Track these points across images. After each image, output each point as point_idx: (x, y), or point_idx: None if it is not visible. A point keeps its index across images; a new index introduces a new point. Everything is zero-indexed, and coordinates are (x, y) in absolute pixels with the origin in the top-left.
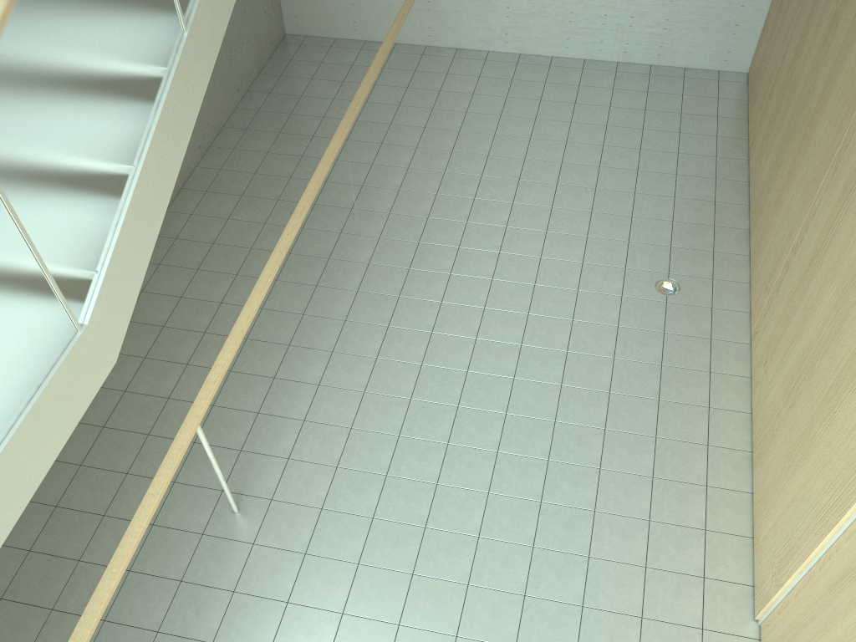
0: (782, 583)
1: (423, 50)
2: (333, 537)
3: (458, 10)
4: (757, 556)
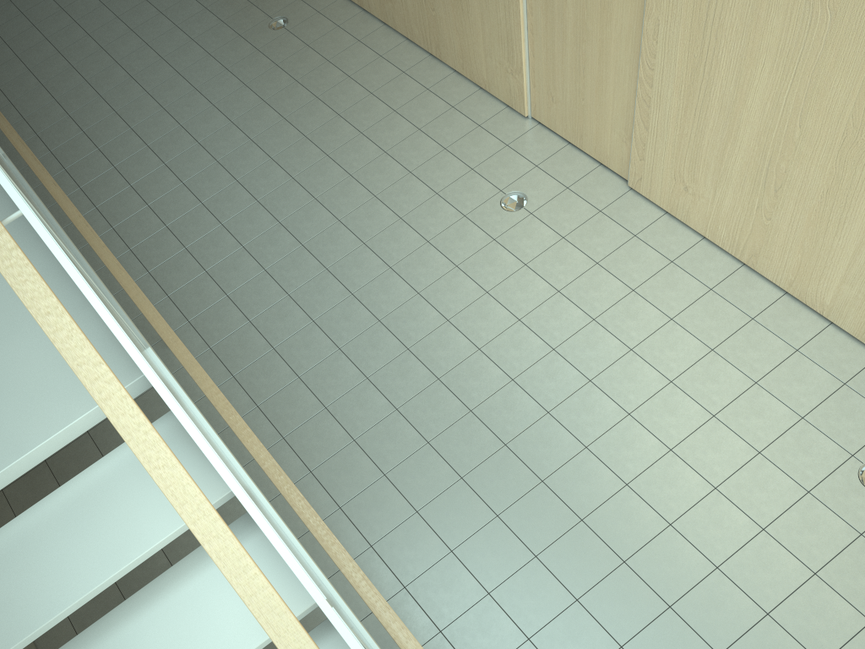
0: (521, 63)
1: None
2: (255, 299)
3: None
4: (493, 88)
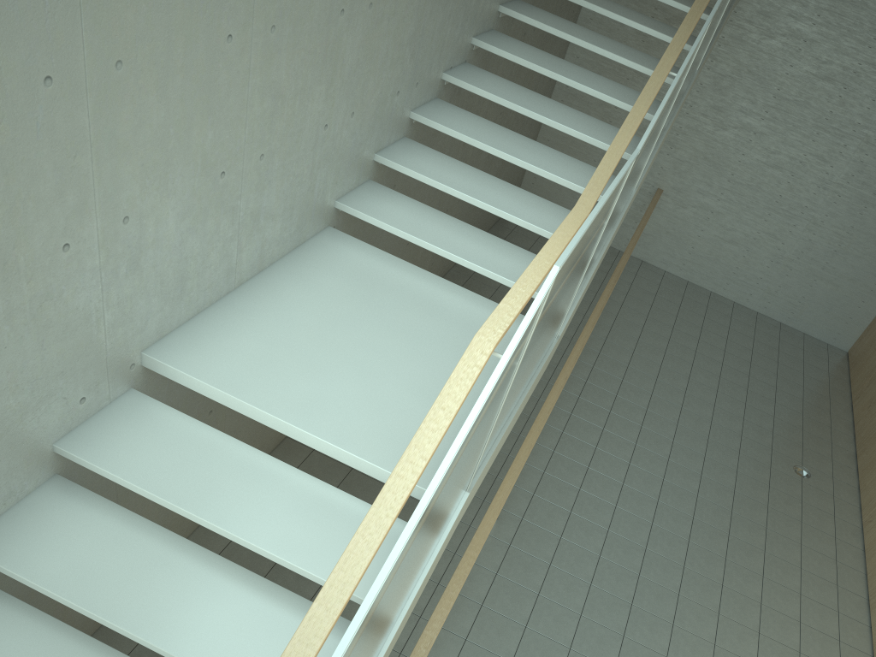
0: None
1: (617, 252)
2: (570, 560)
3: (655, 236)
4: None
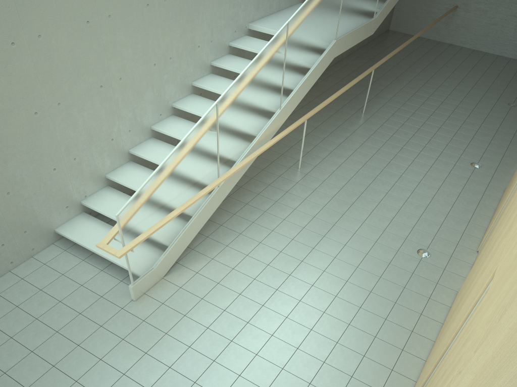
0: None
1: (438, 42)
2: (391, 123)
3: (456, 30)
4: None
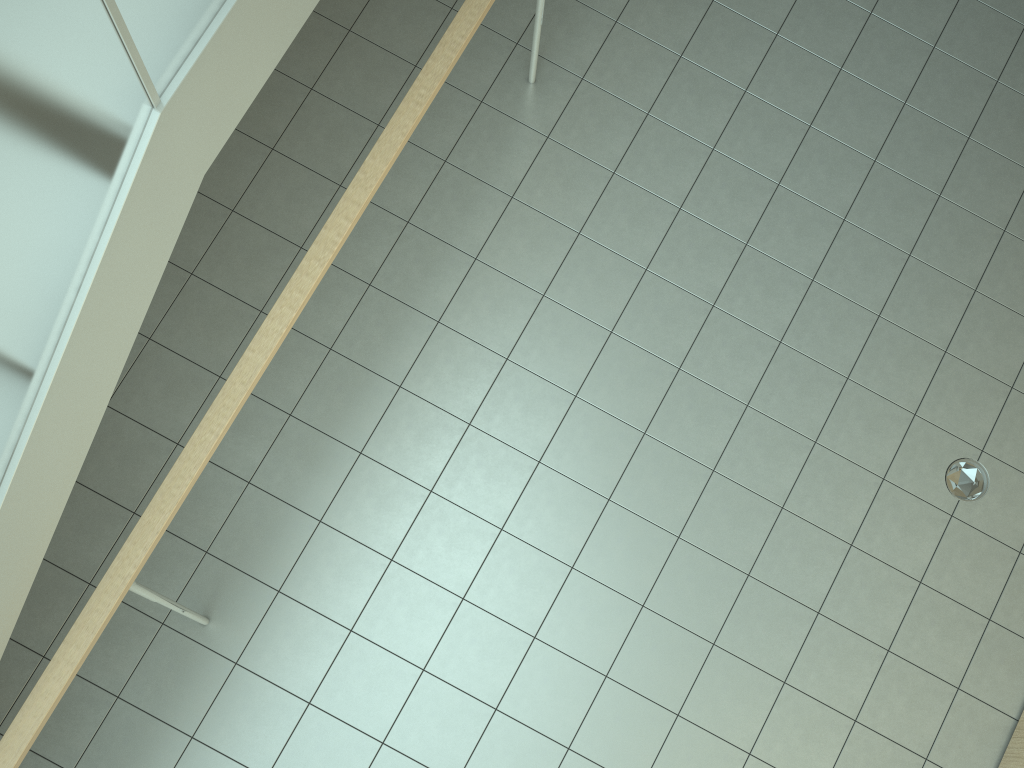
0: None
1: None
2: (654, 162)
3: None
4: None
